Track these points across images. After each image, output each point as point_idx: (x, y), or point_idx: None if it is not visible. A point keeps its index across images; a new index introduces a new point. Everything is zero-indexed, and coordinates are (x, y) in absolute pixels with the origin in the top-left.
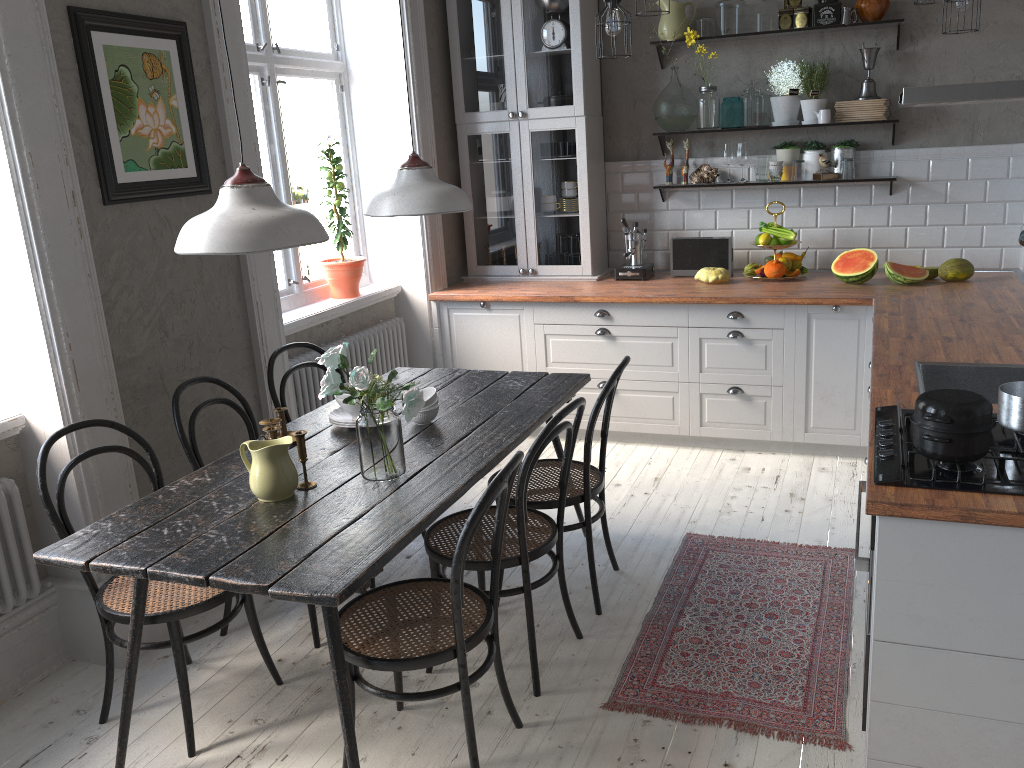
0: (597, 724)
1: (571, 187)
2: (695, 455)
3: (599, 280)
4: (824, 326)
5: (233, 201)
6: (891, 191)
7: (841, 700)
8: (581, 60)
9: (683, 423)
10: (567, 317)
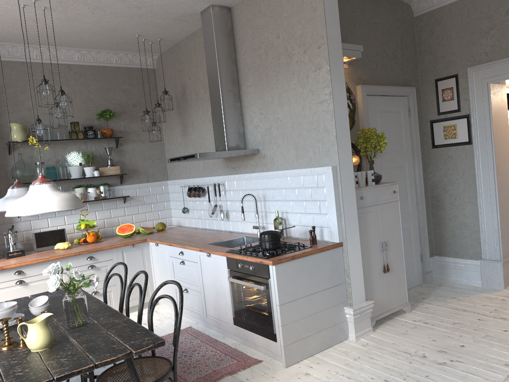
0: None
1: None
2: None
3: None
4: (129, 254)
5: (49, 189)
6: (125, 201)
7: (244, 354)
8: None
9: None
10: None
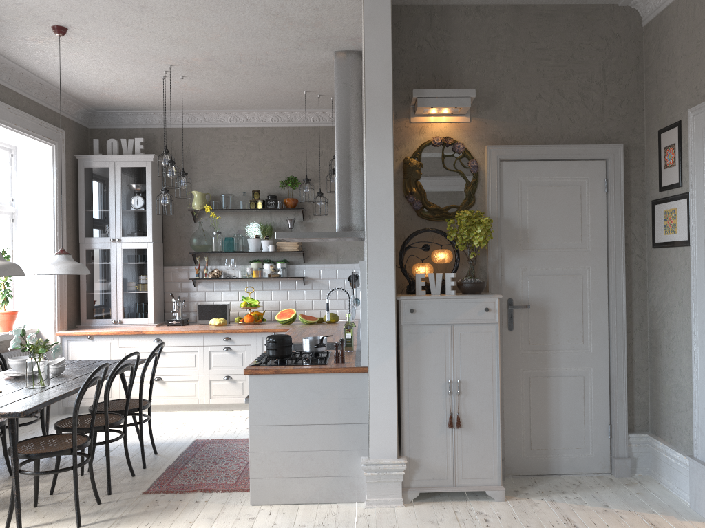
0: (139, 498)
1: (144, 277)
2: (207, 413)
3: (158, 326)
4: None
5: None
6: (304, 283)
7: None
8: (152, 215)
9: (201, 397)
10: (138, 342)
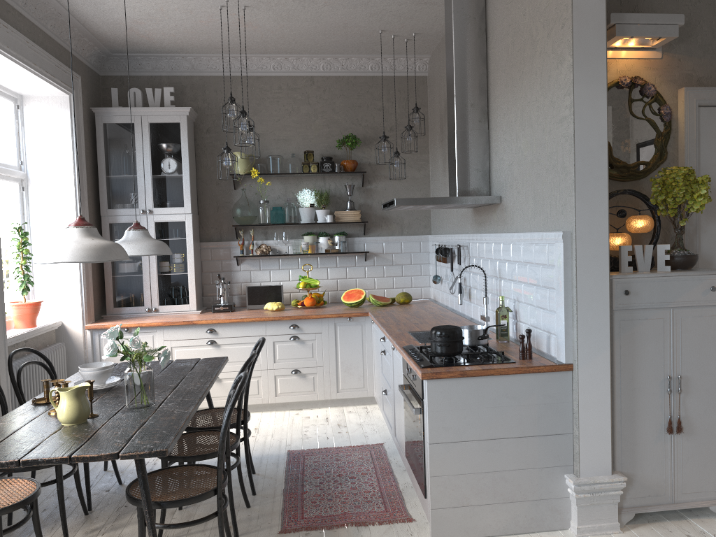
0: None
1: (182, 256)
2: (274, 414)
3: (202, 313)
4: (344, 329)
5: (79, 234)
6: (366, 259)
7: (402, 503)
8: (189, 181)
9: (265, 395)
10: (187, 334)
